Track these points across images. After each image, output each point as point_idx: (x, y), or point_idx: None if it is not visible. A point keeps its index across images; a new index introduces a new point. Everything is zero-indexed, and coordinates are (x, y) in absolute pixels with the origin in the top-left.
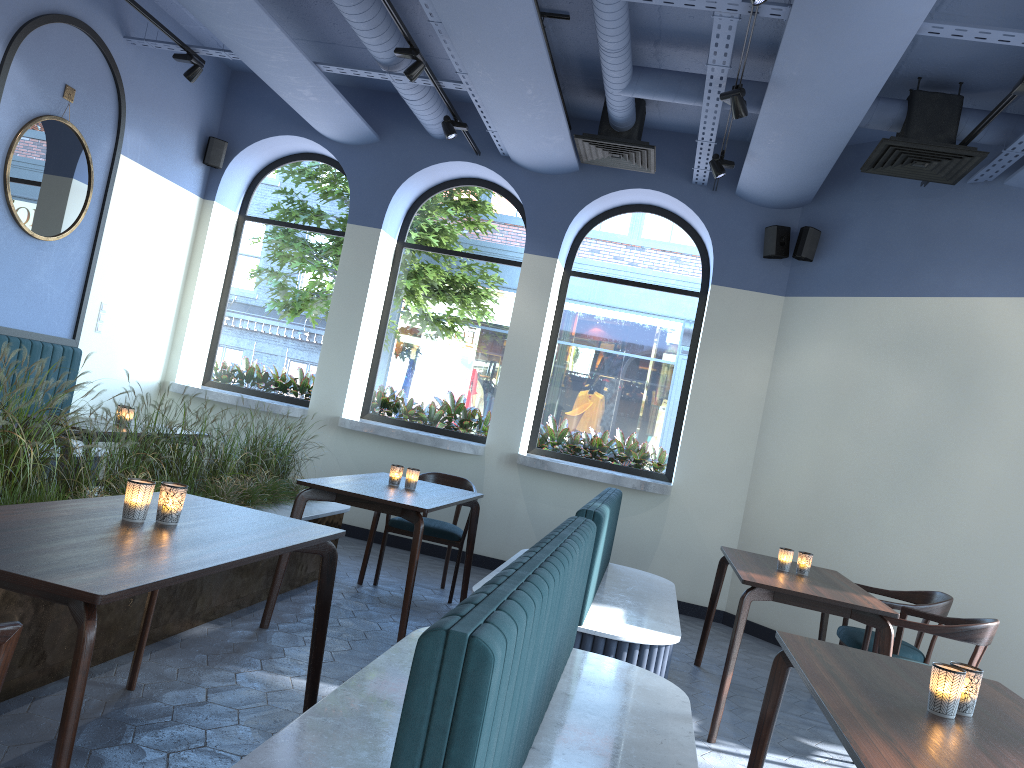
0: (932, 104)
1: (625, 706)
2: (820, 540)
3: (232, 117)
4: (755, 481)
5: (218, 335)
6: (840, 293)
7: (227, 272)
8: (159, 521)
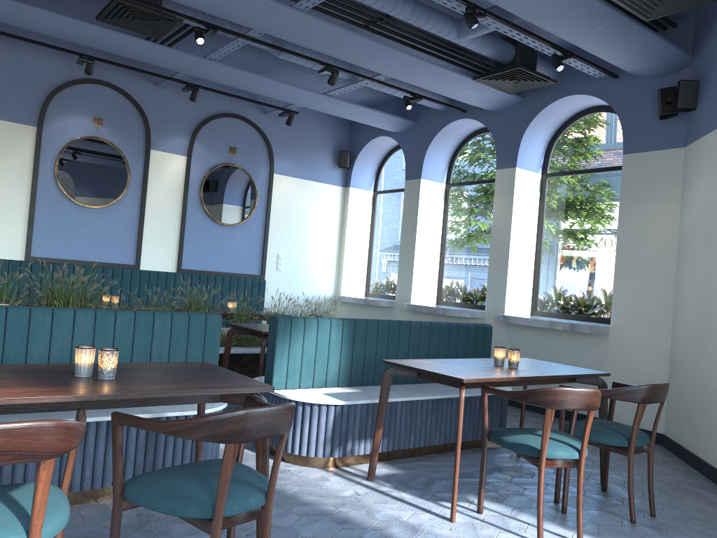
0: None
1: None
2: (704, 360)
3: (353, 137)
4: (675, 315)
5: (369, 265)
6: (709, 129)
7: (371, 227)
8: None
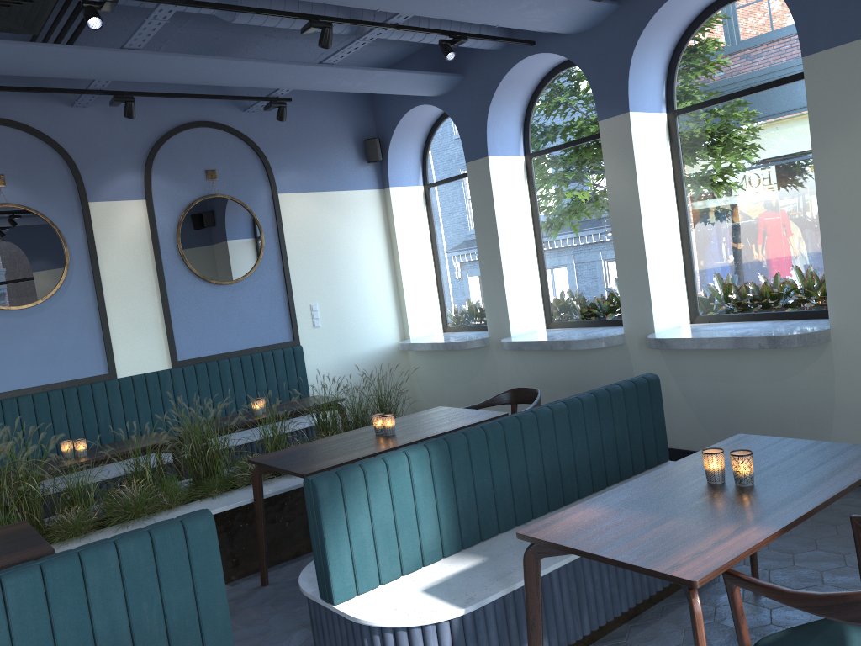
0: None
1: None
2: None
3: (379, 115)
4: None
5: (440, 289)
6: None
7: (431, 235)
8: None
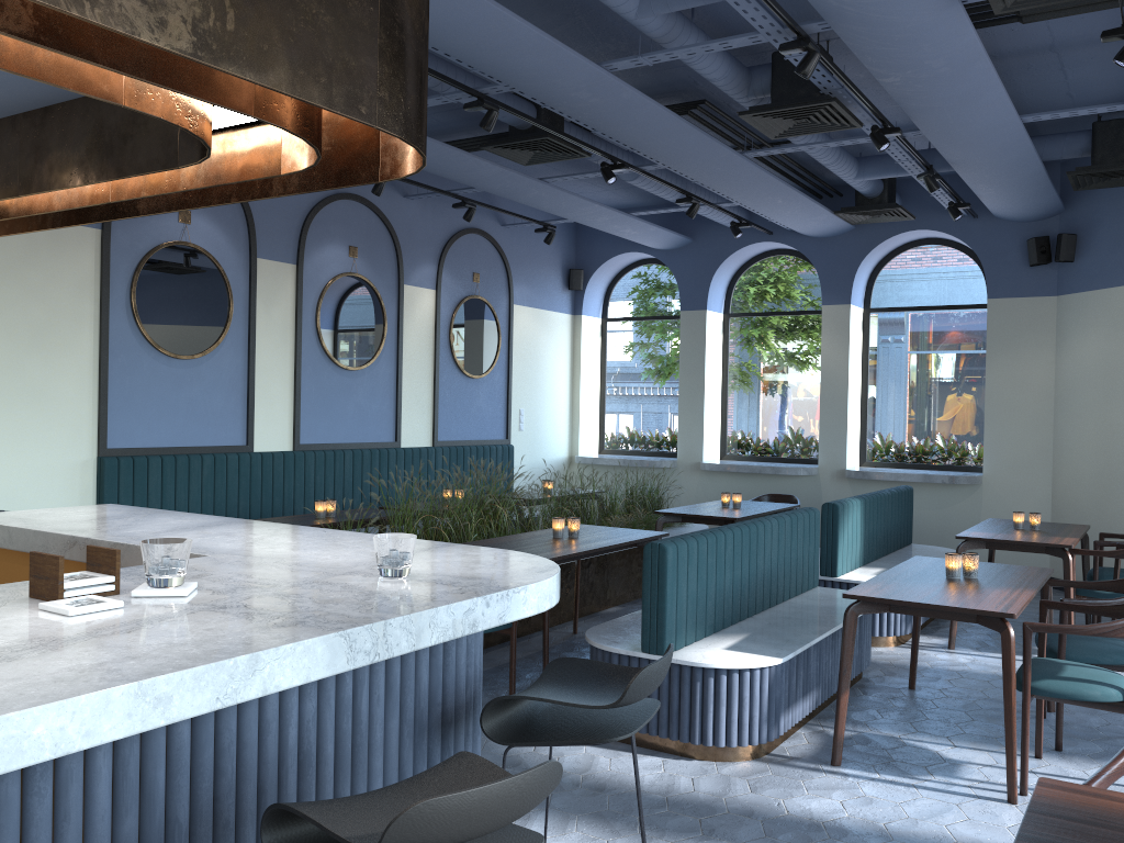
0: (1111, 130)
1: (825, 605)
2: (1113, 503)
3: (583, 249)
4: (1056, 461)
5: (603, 413)
6: (1099, 286)
7: (601, 364)
8: (569, 536)
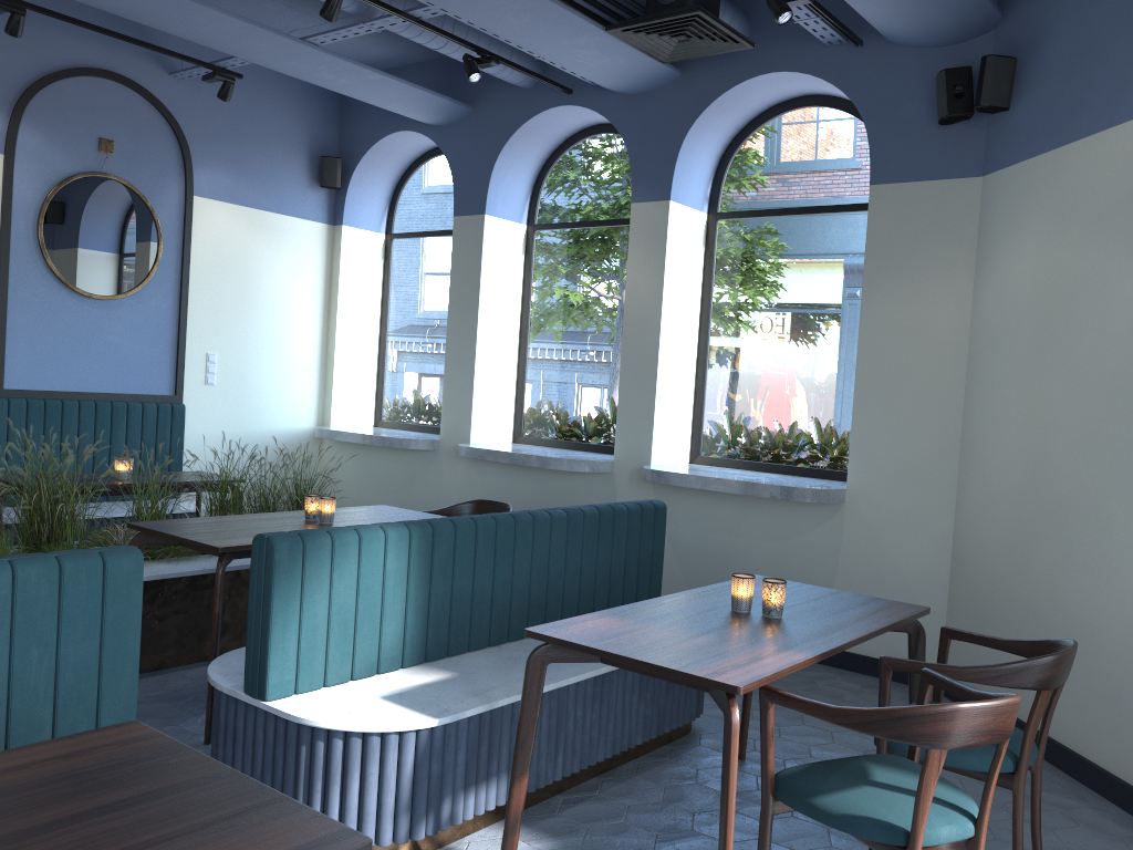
0: None
1: None
2: (1037, 557)
3: (347, 129)
4: (963, 471)
5: (382, 370)
6: (1043, 148)
7: (382, 300)
8: None
